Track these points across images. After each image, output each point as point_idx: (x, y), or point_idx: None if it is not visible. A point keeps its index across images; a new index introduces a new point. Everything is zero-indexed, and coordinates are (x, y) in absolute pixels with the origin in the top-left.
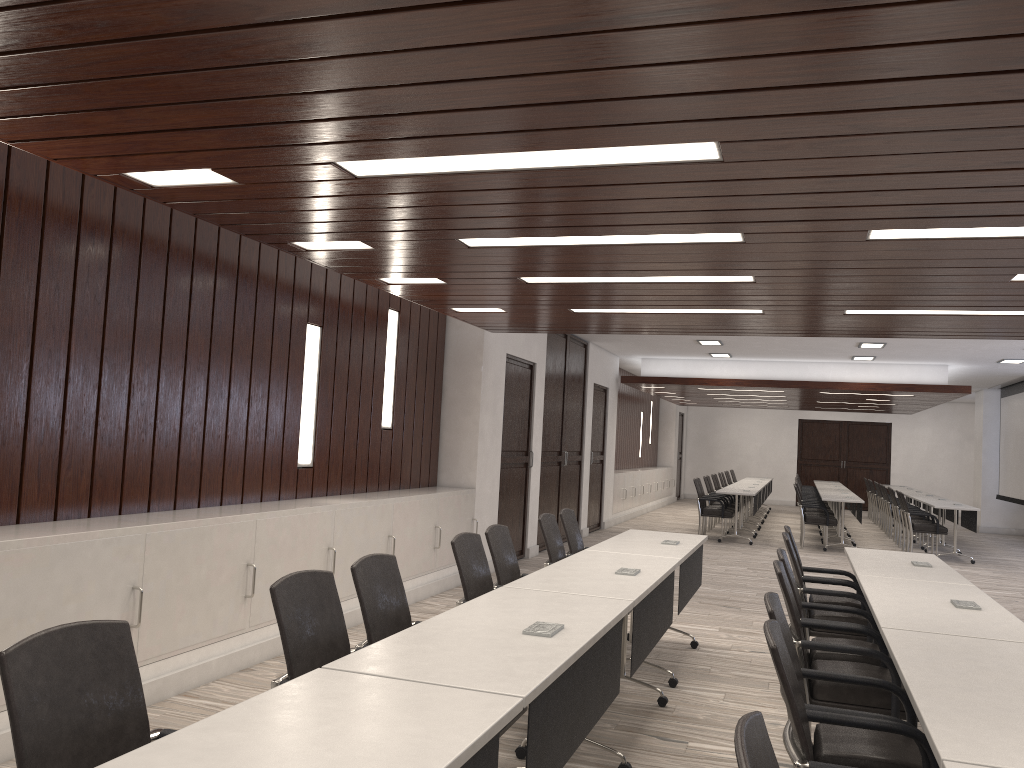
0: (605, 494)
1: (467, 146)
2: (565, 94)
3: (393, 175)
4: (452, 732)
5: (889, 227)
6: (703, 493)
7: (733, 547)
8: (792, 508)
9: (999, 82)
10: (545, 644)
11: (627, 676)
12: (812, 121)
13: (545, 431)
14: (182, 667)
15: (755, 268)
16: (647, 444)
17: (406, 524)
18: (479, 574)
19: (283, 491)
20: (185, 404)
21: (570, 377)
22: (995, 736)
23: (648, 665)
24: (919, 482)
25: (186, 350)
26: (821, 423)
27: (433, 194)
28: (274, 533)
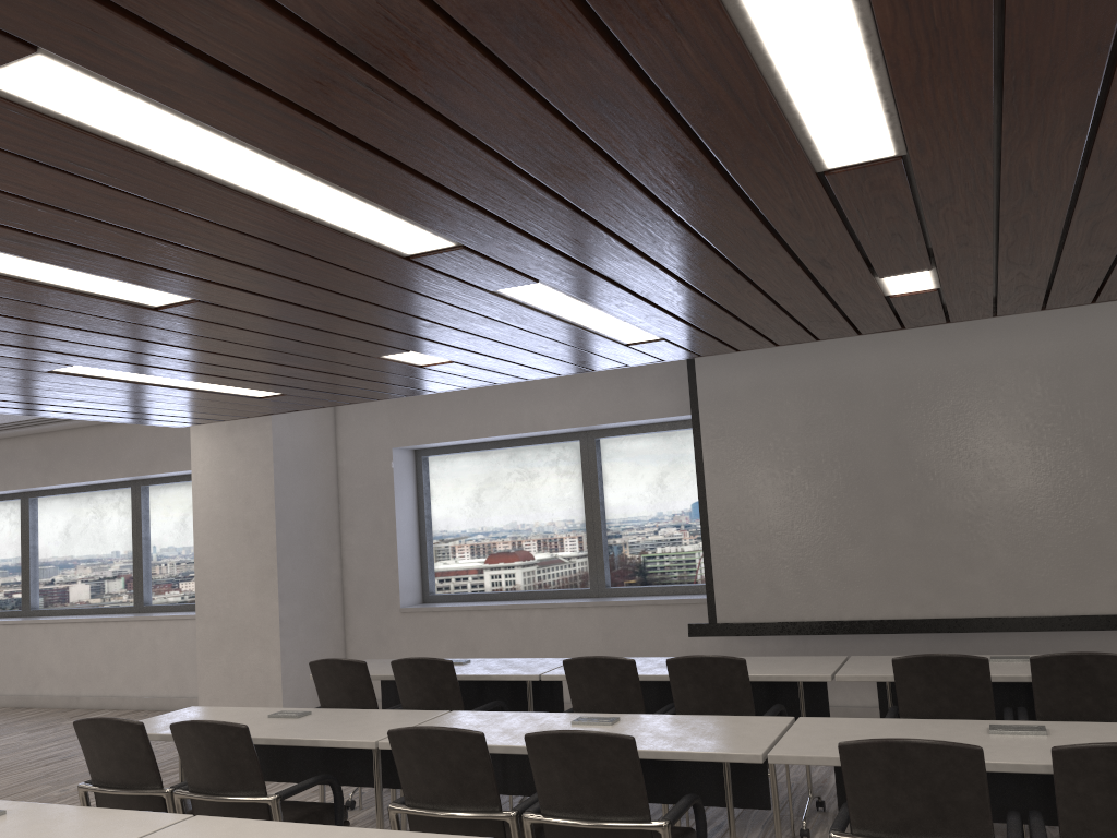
0: None
1: None
2: None
3: None
4: None
5: (565, 284)
6: None
7: None
8: None
9: (1048, 211)
10: None
11: None
12: (972, 180)
13: None
14: None
15: (258, 291)
16: None
17: None
18: None
19: None
20: None
21: None
22: None
23: None
24: None
25: None
26: None
27: None
28: None
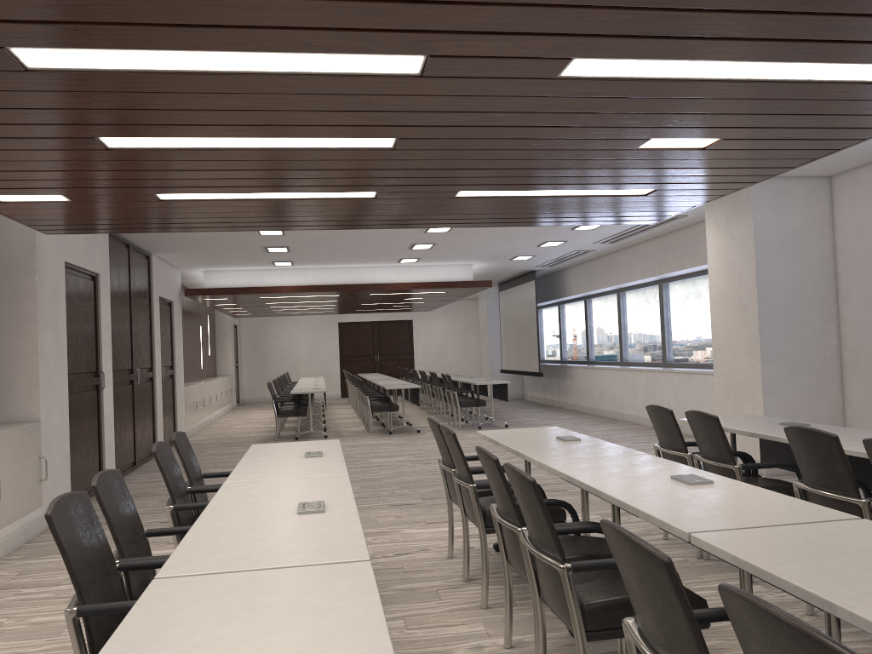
0: (178, 408)
1: None
2: None
3: None
4: None
5: (598, 53)
6: (275, 396)
7: None
8: (340, 400)
9: None
10: None
11: None
12: None
13: (115, 348)
14: None
15: (408, 124)
16: (207, 356)
17: None
18: (94, 552)
19: None
20: None
21: (136, 290)
22: None
23: None
24: (436, 366)
25: None
26: (357, 324)
27: None
28: None
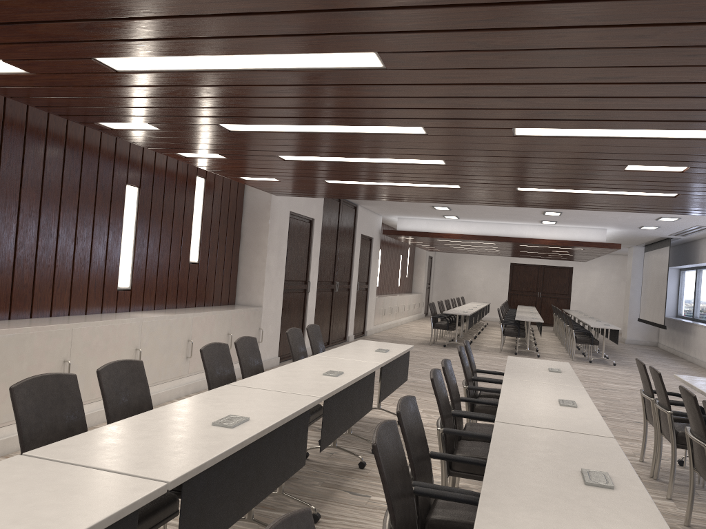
0: (368, 312)
1: (187, 48)
2: (242, 6)
3: (144, 71)
4: (81, 516)
5: (526, 126)
6: (436, 313)
7: (453, 351)
8: None
9: (570, 9)
10: (223, 434)
11: (338, 446)
12: (440, 37)
13: (321, 267)
14: (6, 436)
15: (442, 154)
16: (404, 277)
17: (203, 332)
18: (224, 373)
19: (105, 307)
20: (18, 241)
21: (342, 229)
22: (525, 518)
23: (362, 437)
24: (589, 308)
25: (19, 201)
26: (525, 266)
27: (181, 87)
28: (88, 338)
